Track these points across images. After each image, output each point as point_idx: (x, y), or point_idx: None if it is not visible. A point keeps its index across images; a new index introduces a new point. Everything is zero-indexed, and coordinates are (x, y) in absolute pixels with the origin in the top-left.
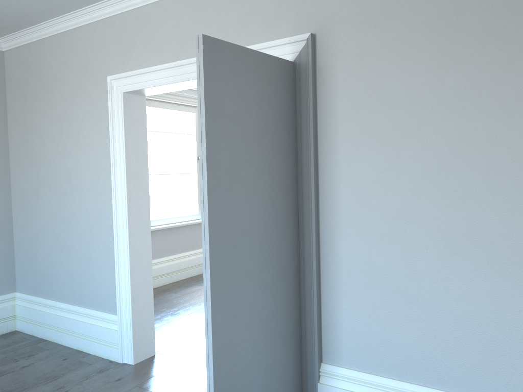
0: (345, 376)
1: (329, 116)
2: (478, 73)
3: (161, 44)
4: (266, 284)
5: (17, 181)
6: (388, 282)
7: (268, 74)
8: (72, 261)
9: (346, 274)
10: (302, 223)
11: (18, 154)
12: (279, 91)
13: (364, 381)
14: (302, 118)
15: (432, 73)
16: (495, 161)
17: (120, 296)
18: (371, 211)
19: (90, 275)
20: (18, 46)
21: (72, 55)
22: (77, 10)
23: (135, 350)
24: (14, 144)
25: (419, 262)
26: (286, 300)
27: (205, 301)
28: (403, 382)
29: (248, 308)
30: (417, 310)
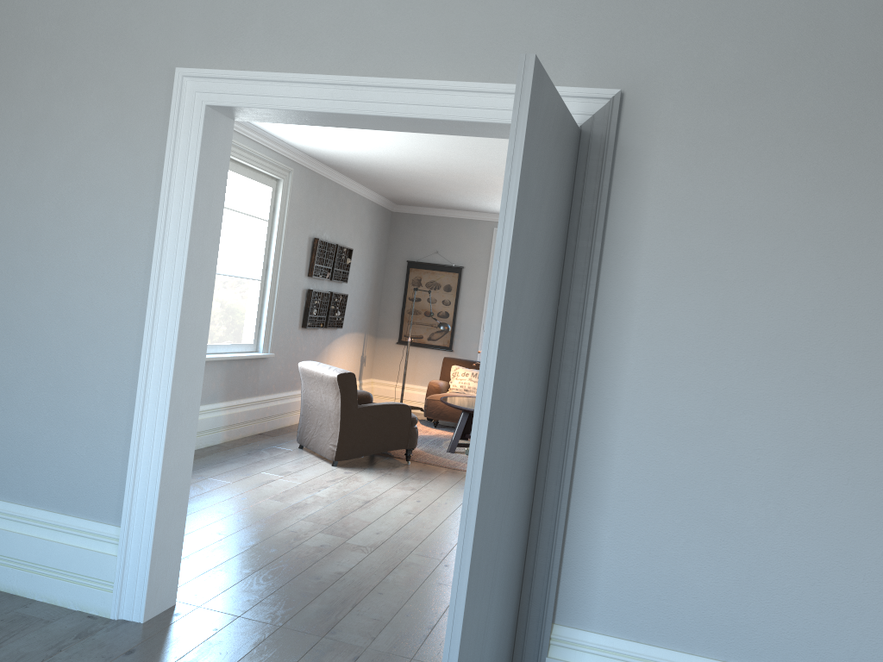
0: (595, 646)
1: (627, 228)
2: (872, 210)
3: (311, 36)
4: (513, 489)
5: None
6: (689, 499)
7: (563, 142)
8: (14, 412)
9: (619, 483)
10: (554, 392)
11: None
12: (565, 172)
13: (629, 653)
14: (580, 222)
15: (805, 195)
16: (879, 338)
17: (134, 489)
18: (676, 387)
19: (58, 444)
20: None
21: (86, 7)
22: None
23: (149, 595)
24: None
25: (743, 472)
26: (522, 518)
27: (462, 513)
28: (693, 655)
29: (497, 529)
30: (730, 545)
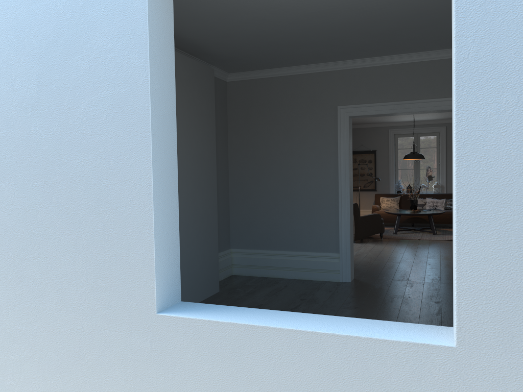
0: None
1: None
2: None
3: (382, 90)
4: None
5: (236, 171)
6: None
7: None
8: (294, 222)
9: None
10: None
11: (239, 152)
12: None
13: None
14: None
15: None
16: None
17: (342, 240)
18: None
19: (311, 230)
20: (243, 80)
21: (300, 90)
22: (315, 64)
23: (351, 273)
24: (234, 145)
25: None
26: None
27: None
28: None
29: None
30: None
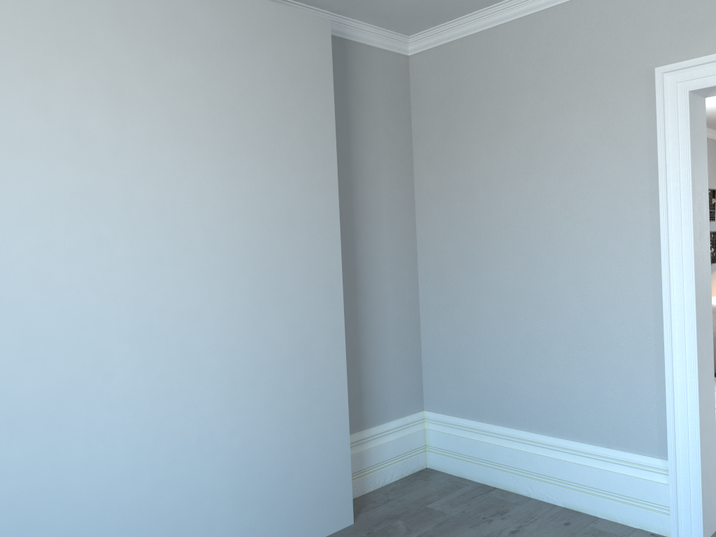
0: None
1: None
2: None
3: None
4: None
5: (431, 246)
6: None
7: None
8: (551, 368)
9: None
10: None
11: (434, 206)
12: None
13: None
14: None
15: None
16: None
17: (675, 428)
18: None
19: (594, 391)
20: (439, 45)
21: (560, 45)
22: None
23: (704, 519)
24: (426, 191)
25: None
26: None
27: None
28: None
29: None
30: None
